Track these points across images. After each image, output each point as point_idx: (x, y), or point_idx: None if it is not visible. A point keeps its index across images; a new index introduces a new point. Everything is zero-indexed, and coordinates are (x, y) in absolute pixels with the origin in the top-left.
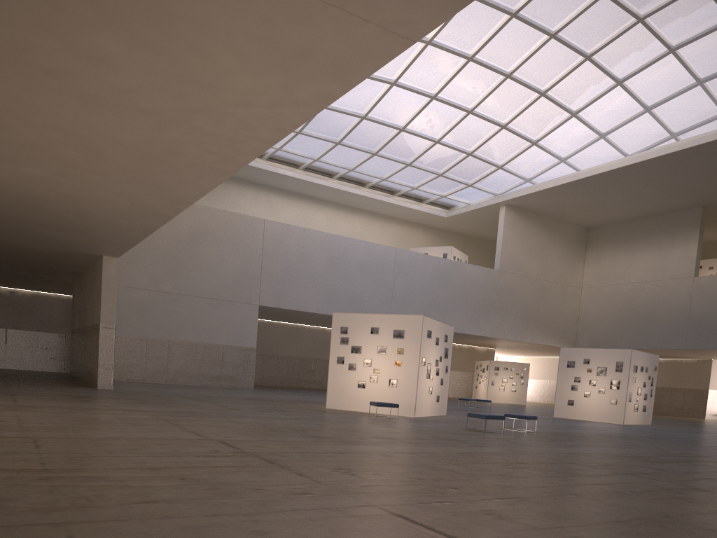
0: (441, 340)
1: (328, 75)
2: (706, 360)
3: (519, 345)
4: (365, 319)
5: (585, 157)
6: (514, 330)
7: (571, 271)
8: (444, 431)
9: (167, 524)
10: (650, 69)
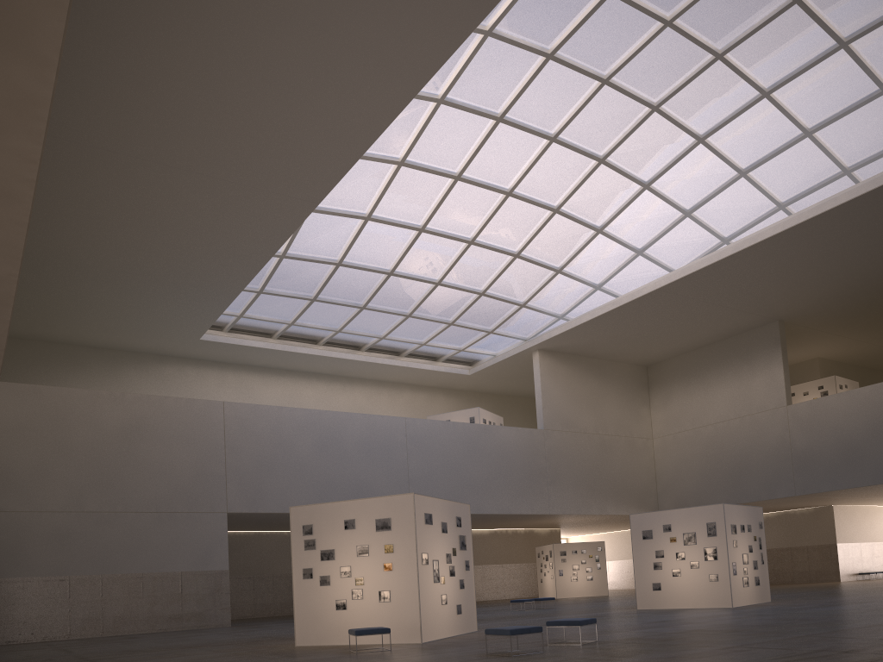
0: (451, 525)
1: None
2: (826, 507)
3: (588, 520)
4: (335, 510)
5: (624, 281)
6: (576, 502)
7: (636, 419)
8: None
9: None
10: (680, 165)
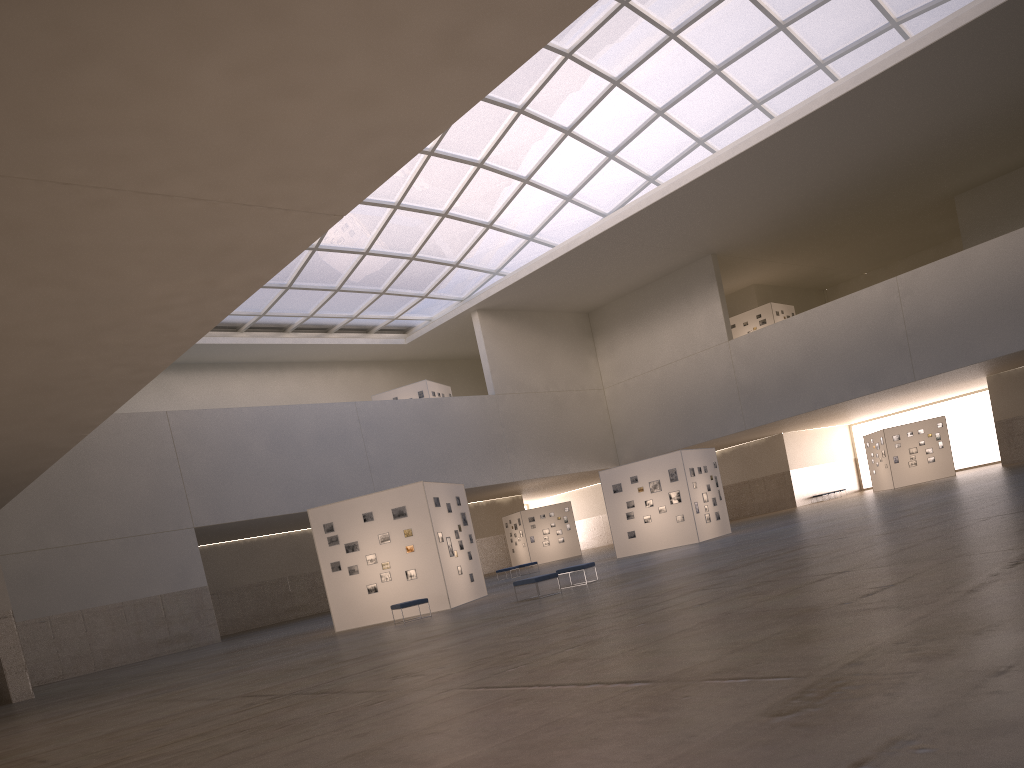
0: (453, 504)
1: (255, 262)
2: (776, 435)
3: (551, 482)
4: (352, 506)
5: (556, 229)
6: (538, 465)
7: (584, 371)
8: (493, 610)
9: (269, 757)
10: (599, 109)
